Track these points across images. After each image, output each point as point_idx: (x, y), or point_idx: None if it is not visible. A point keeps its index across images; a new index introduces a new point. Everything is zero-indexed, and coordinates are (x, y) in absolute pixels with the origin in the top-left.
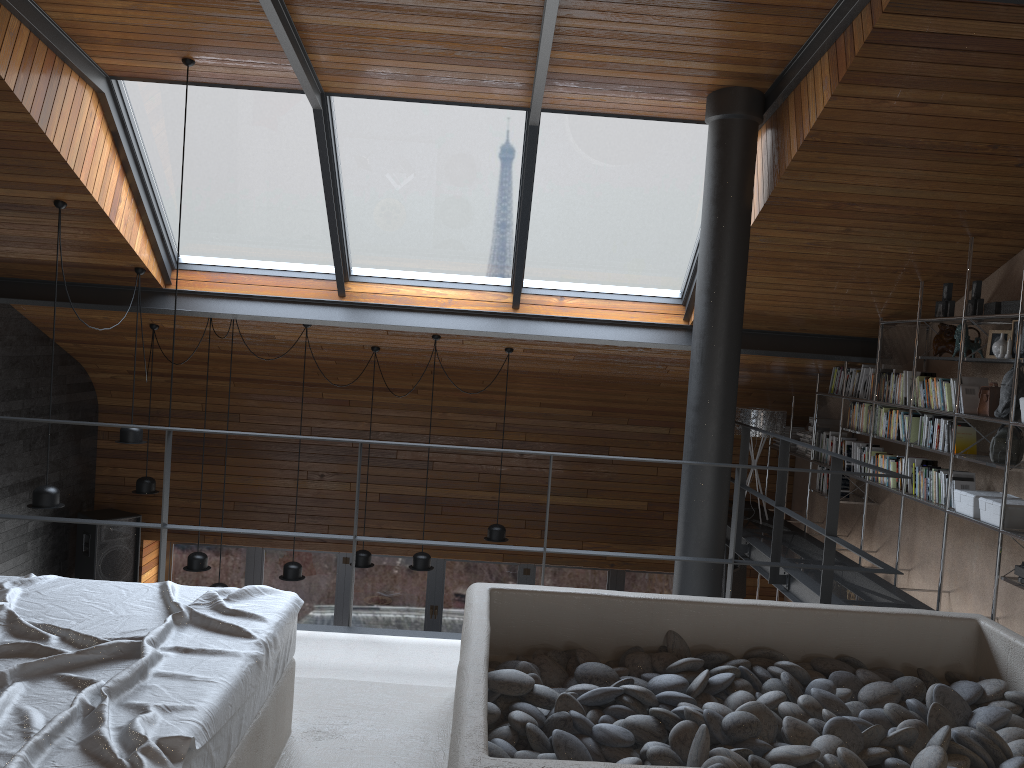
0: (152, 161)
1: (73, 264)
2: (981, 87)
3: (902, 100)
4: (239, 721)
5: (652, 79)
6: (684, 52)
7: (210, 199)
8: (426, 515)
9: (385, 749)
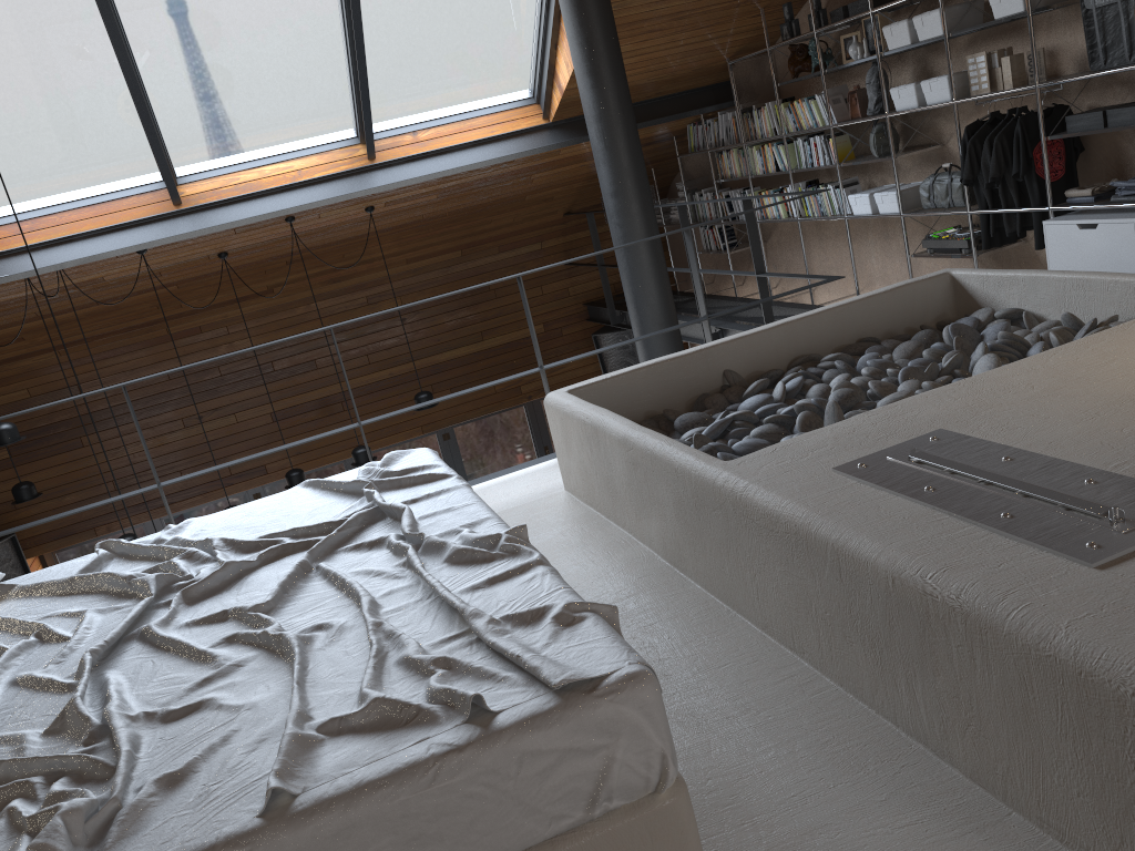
0: None
1: None
2: None
3: None
4: None
5: None
6: None
7: None
8: (329, 417)
9: (559, 544)
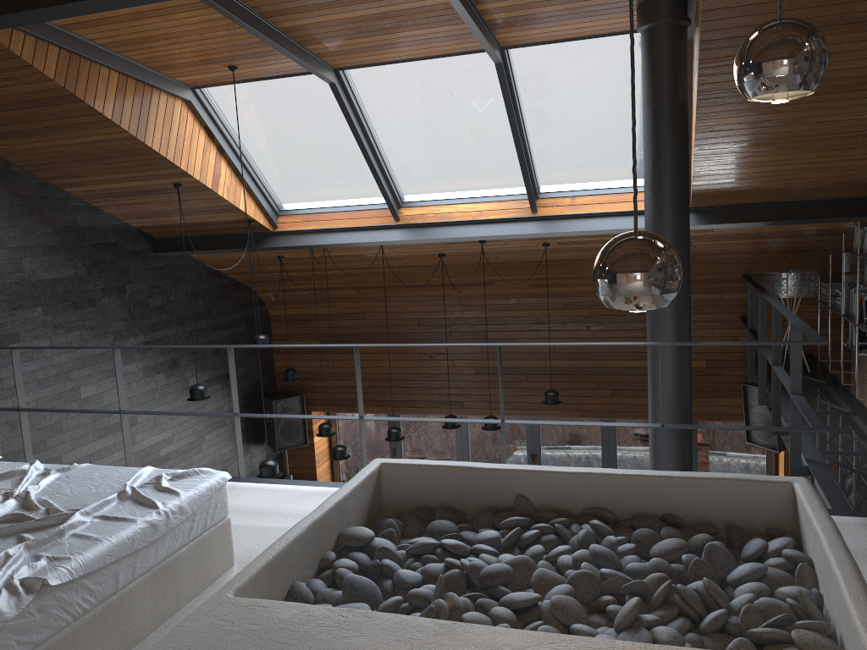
0: (242, 140)
1: (208, 223)
2: None
3: None
4: (132, 564)
5: (577, 7)
6: None
7: (288, 161)
8: (514, 382)
9: None
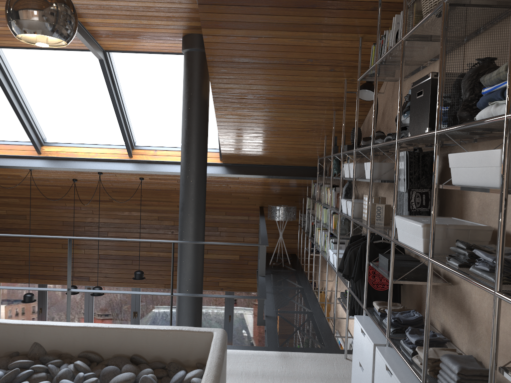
0: None
1: None
2: (279, 27)
3: (243, 36)
4: None
5: (145, 31)
6: (146, 15)
7: None
8: (124, 265)
9: None
